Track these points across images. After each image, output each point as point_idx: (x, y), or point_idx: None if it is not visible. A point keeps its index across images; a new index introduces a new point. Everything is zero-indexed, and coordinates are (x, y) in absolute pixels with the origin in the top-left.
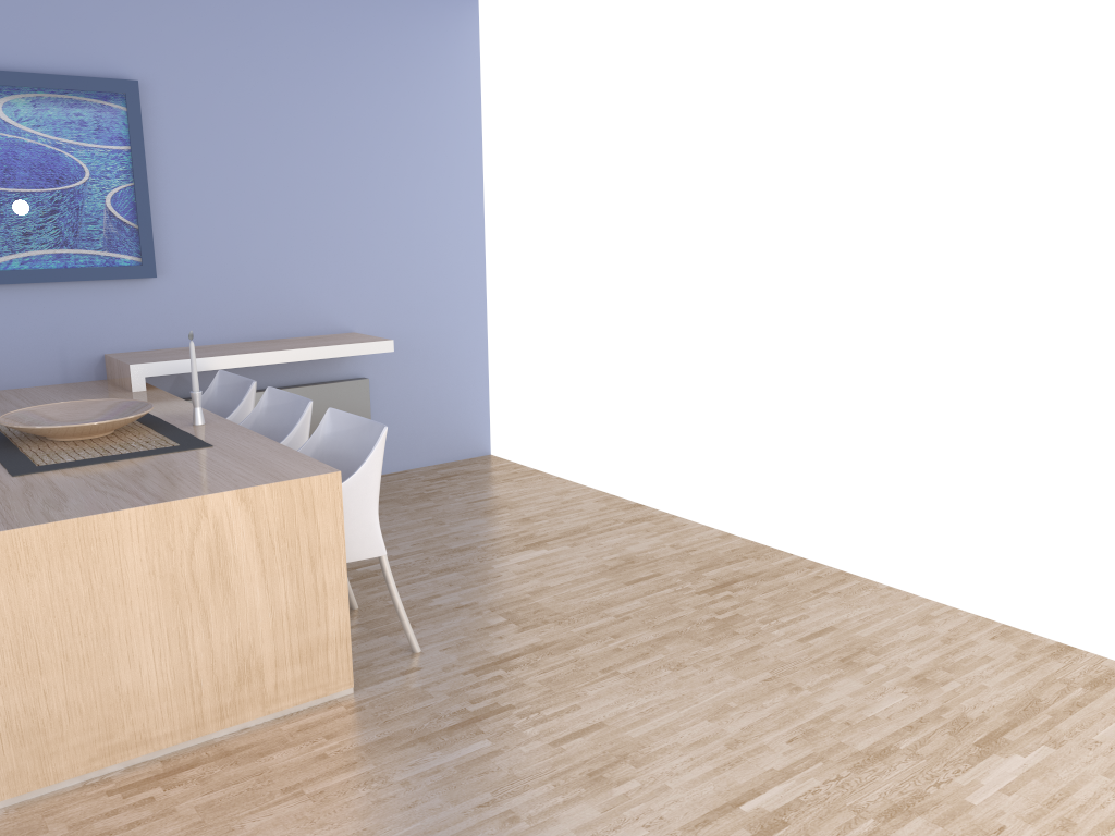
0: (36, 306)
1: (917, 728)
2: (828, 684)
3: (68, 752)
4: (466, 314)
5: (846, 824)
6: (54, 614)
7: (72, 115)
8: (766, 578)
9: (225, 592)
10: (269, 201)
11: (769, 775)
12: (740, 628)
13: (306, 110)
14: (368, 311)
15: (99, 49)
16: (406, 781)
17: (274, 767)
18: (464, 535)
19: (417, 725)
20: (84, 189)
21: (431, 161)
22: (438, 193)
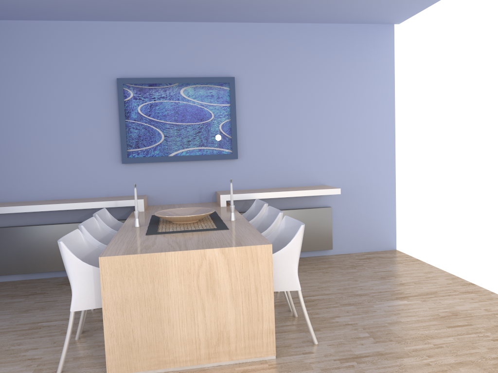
0: (191, 170)
1: None
2: None
3: (140, 359)
4: (384, 177)
5: None
6: (138, 295)
7: (208, 93)
8: None
9: (213, 296)
10: (288, 125)
11: None
12: None
13: (306, 84)
14: (333, 175)
15: (221, 66)
16: None
17: None
18: (365, 287)
19: None
20: (211, 122)
21: (367, 104)
22: (370, 119)
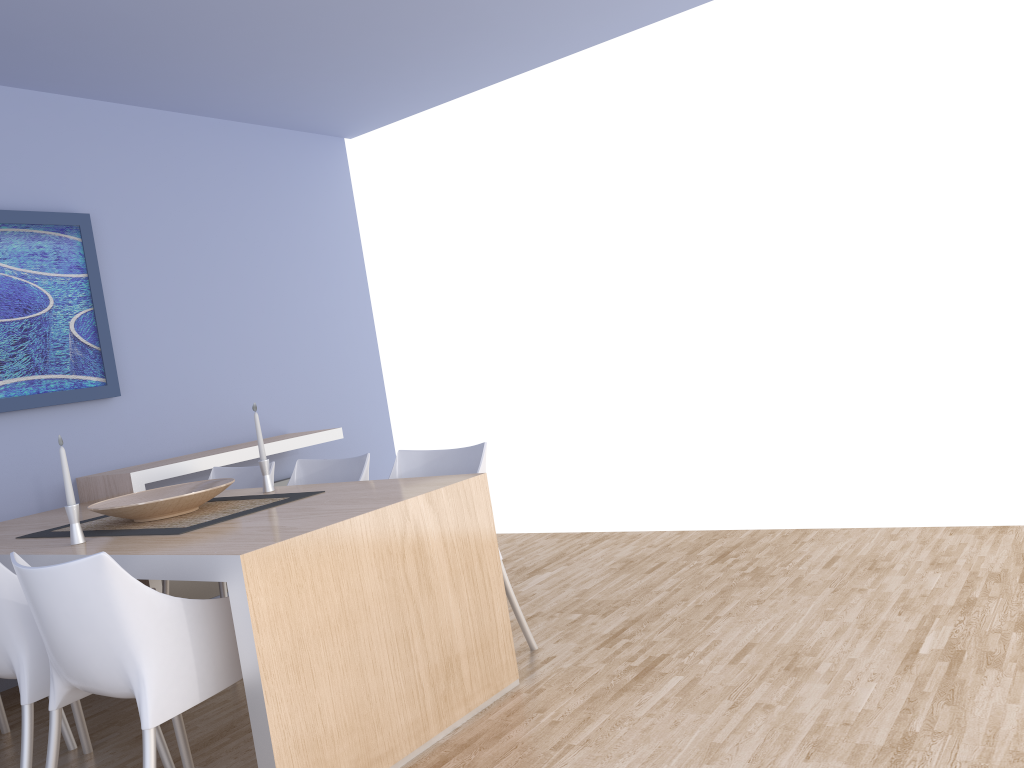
0: (9, 436)
1: (972, 585)
2: (879, 582)
3: None
4: (372, 407)
5: (1001, 639)
6: (319, 624)
7: (34, 247)
8: (748, 545)
9: (429, 592)
10: (205, 319)
11: (913, 633)
12: (772, 572)
13: (226, 236)
14: (296, 413)
15: (49, 188)
16: (649, 713)
17: (522, 740)
18: None
19: (606, 684)
20: (50, 316)
21: (328, 275)
22: (336, 302)
